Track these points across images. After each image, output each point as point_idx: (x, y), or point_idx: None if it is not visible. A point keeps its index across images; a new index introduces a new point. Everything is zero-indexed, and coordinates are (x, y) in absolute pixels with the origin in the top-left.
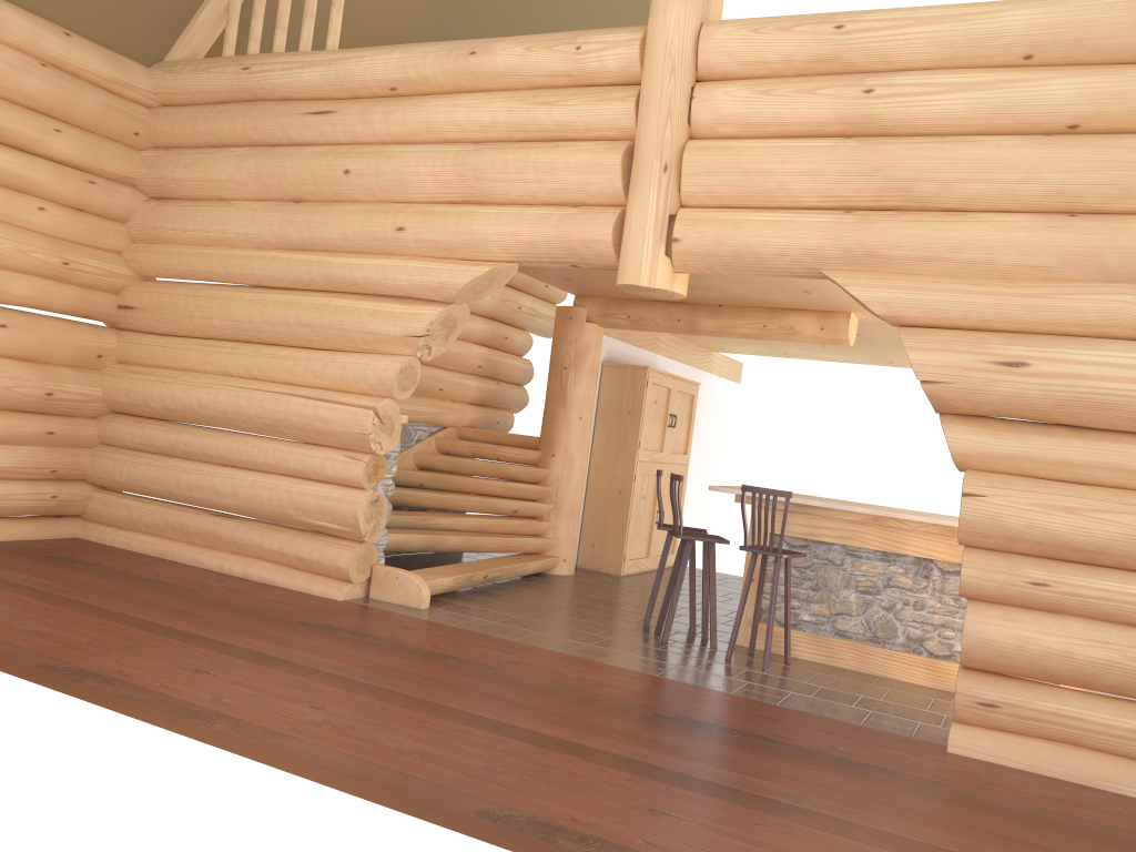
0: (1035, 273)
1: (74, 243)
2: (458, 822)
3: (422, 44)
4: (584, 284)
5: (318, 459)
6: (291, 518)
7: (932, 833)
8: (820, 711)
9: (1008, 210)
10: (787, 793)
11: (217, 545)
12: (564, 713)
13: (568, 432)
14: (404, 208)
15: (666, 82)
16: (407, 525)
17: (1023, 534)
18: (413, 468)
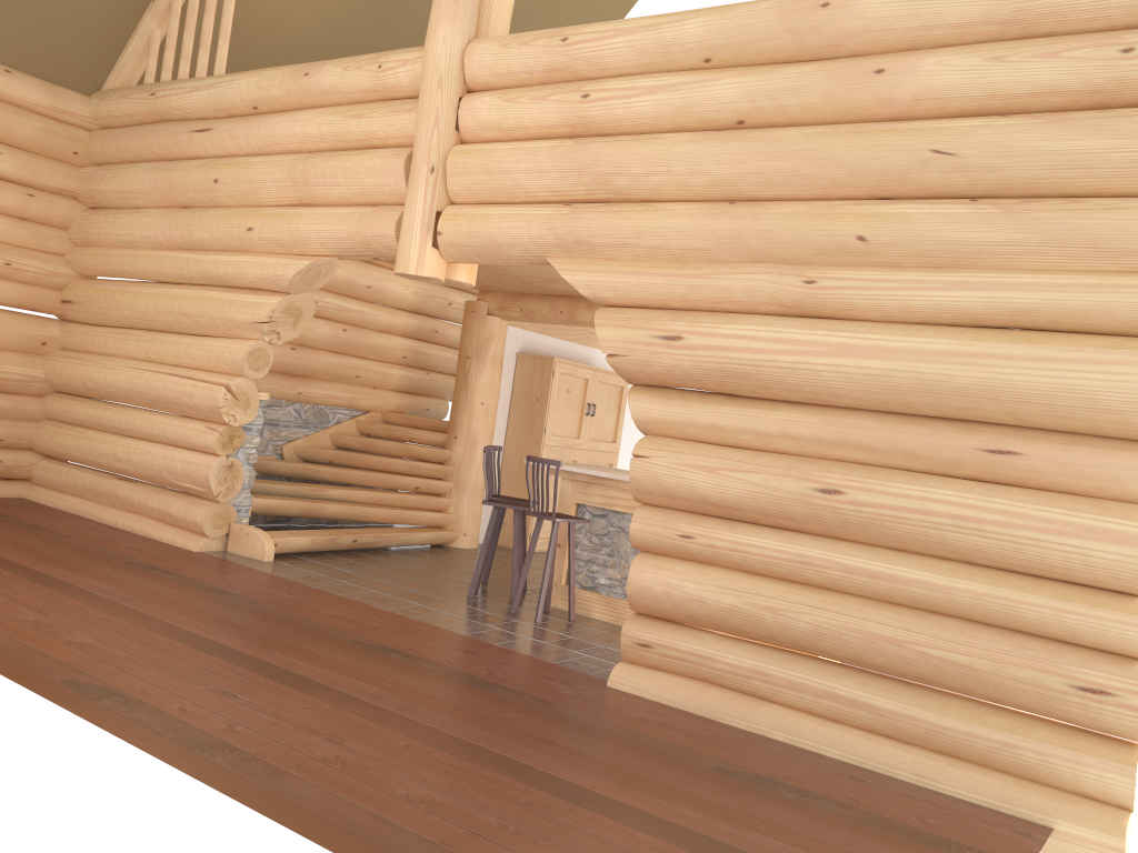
0: (700, 256)
1: (19, 247)
2: (38, 683)
3: (274, 68)
4: None
5: (187, 430)
6: (166, 481)
7: (466, 728)
8: (531, 652)
9: (688, 199)
10: (377, 695)
11: (117, 504)
12: (265, 633)
13: (470, 416)
14: (255, 211)
15: (434, 94)
16: (298, 494)
17: (675, 491)
18: (330, 447)
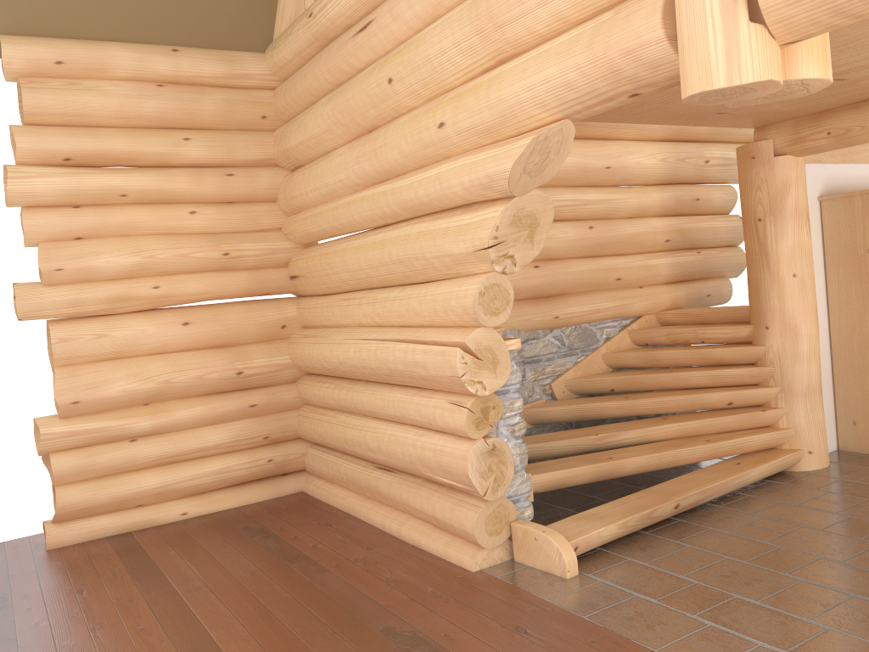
0: None
1: (235, 233)
2: None
3: None
4: (746, 112)
5: (430, 409)
6: (422, 474)
7: None
8: None
9: None
10: None
11: (382, 500)
12: None
13: (780, 296)
14: (443, 98)
15: None
16: (584, 447)
17: None
18: (605, 371)
